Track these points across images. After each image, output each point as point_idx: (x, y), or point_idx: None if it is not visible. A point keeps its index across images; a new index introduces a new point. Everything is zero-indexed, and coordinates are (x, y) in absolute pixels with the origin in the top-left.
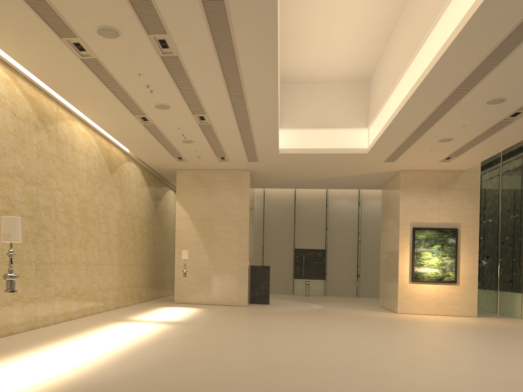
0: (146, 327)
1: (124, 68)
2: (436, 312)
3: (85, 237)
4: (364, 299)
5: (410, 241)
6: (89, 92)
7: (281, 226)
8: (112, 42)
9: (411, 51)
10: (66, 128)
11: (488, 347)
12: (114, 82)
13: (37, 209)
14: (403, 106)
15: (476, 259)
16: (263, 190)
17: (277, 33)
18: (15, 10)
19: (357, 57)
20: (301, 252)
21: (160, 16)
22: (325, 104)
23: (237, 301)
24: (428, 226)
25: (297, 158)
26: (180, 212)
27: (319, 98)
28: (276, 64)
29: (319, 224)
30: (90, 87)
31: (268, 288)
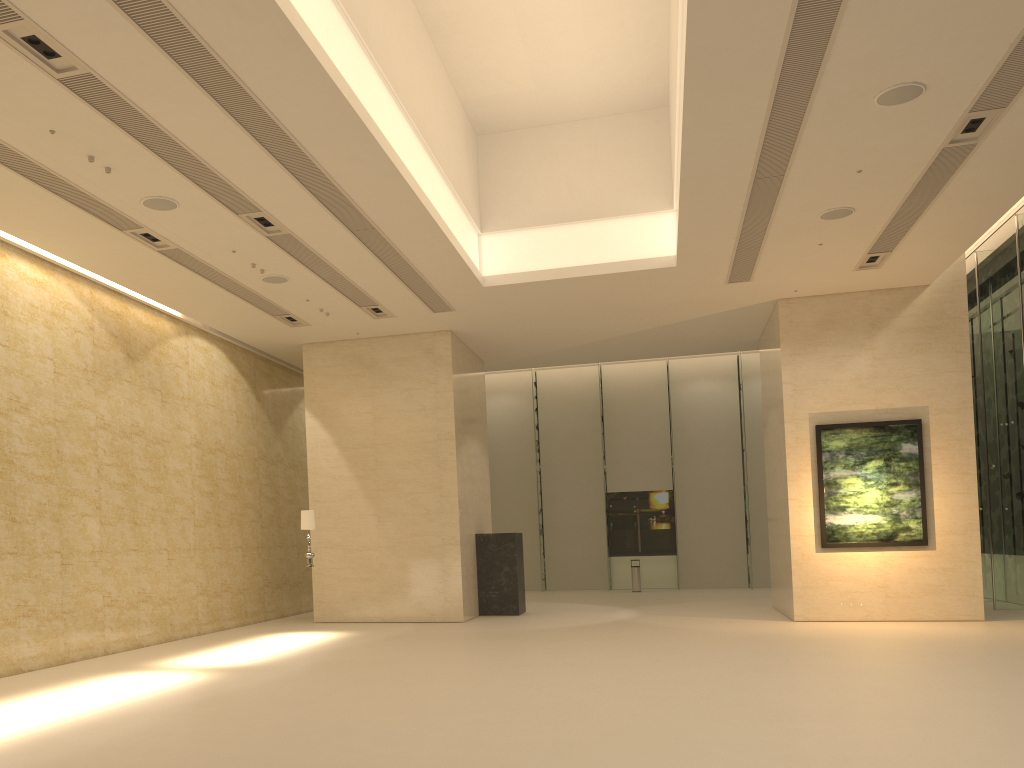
0: (150, 684)
1: (9, 120)
2: (885, 615)
3: (54, 496)
4: (759, 593)
5: (812, 457)
6: None
7: (576, 447)
8: None
9: (677, 3)
10: None
11: (921, 700)
12: (20, 157)
13: None
14: (684, 138)
15: (973, 487)
16: (533, 376)
17: None
18: None
19: (618, 52)
20: (621, 499)
21: None
22: (575, 169)
23: (442, 613)
24: (851, 419)
25: (531, 294)
26: (314, 432)
27: (562, 157)
28: (316, 63)
29: (657, 438)
30: None
31: (516, 580)
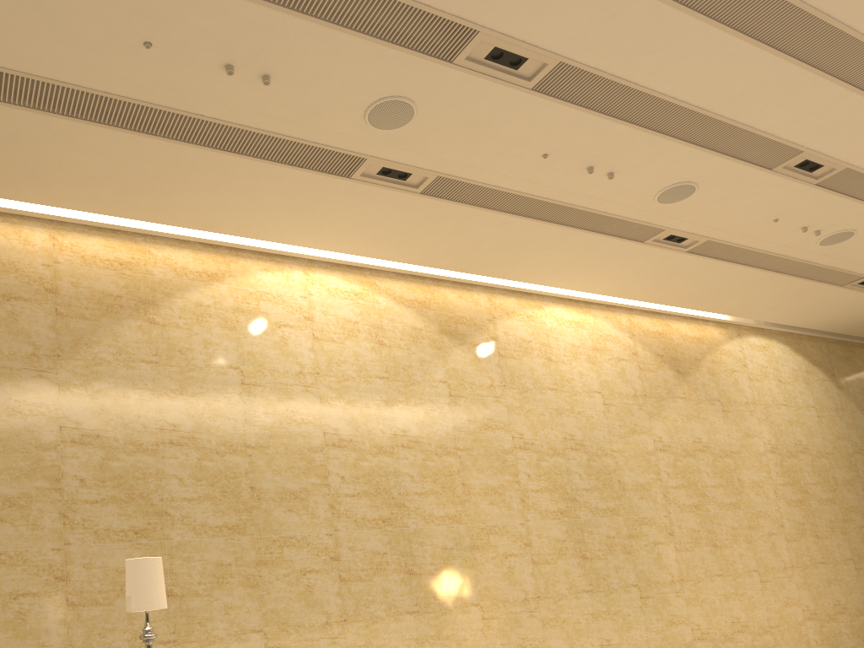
0: None
1: (503, 161)
2: None
3: (622, 528)
4: None
5: None
6: (509, 243)
7: None
8: (421, 127)
9: None
10: (522, 327)
11: None
12: (525, 200)
13: (465, 499)
14: None
15: None
16: None
17: None
18: (249, 178)
19: None
20: None
21: (416, 4)
22: None
23: None
24: None
25: None
26: None
27: None
28: None
29: None
30: (500, 233)
31: None
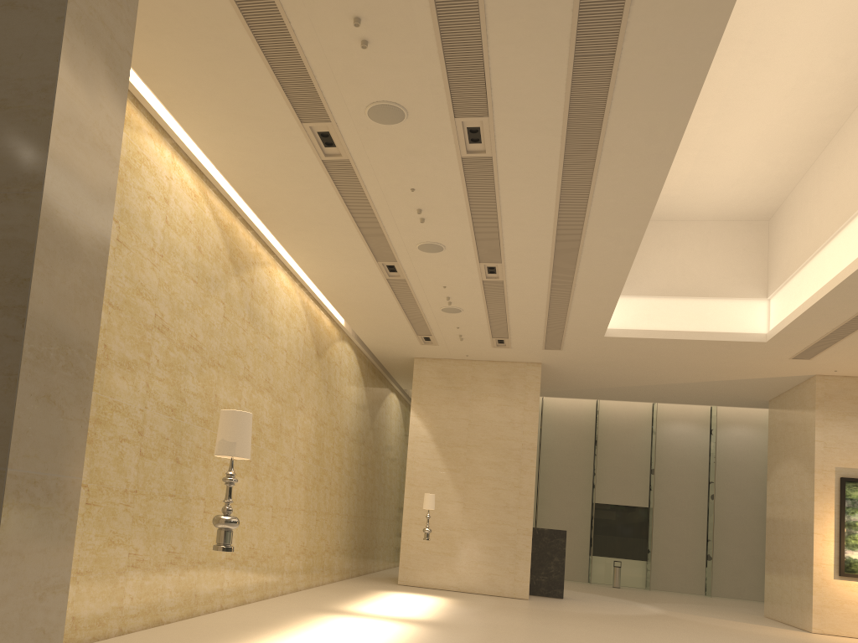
0: (382, 628)
1: (390, 177)
2: None
3: (275, 461)
4: (725, 601)
5: (835, 502)
6: (315, 219)
7: (571, 463)
8: (387, 131)
9: None
10: (265, 279)
11: None
12: (364, 202)
13: (214, 408)
14: None
15: None
16: (541, 401)
17: (688, 117)
18: (242, 74)
19: (759, 179)
20: (604, 509)
21: (488, 83)
22: (688, 257)
23: (510, 590)
24: None
25: (633, 346)
26: (416, 428)
27: (678, 246)
28: (663, 174)
29: (639, 464)
30: (321, 210)
31: (563, 569)
